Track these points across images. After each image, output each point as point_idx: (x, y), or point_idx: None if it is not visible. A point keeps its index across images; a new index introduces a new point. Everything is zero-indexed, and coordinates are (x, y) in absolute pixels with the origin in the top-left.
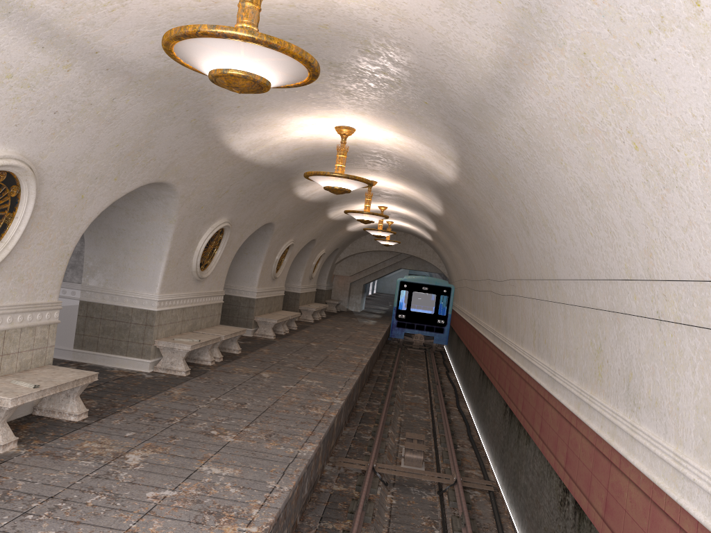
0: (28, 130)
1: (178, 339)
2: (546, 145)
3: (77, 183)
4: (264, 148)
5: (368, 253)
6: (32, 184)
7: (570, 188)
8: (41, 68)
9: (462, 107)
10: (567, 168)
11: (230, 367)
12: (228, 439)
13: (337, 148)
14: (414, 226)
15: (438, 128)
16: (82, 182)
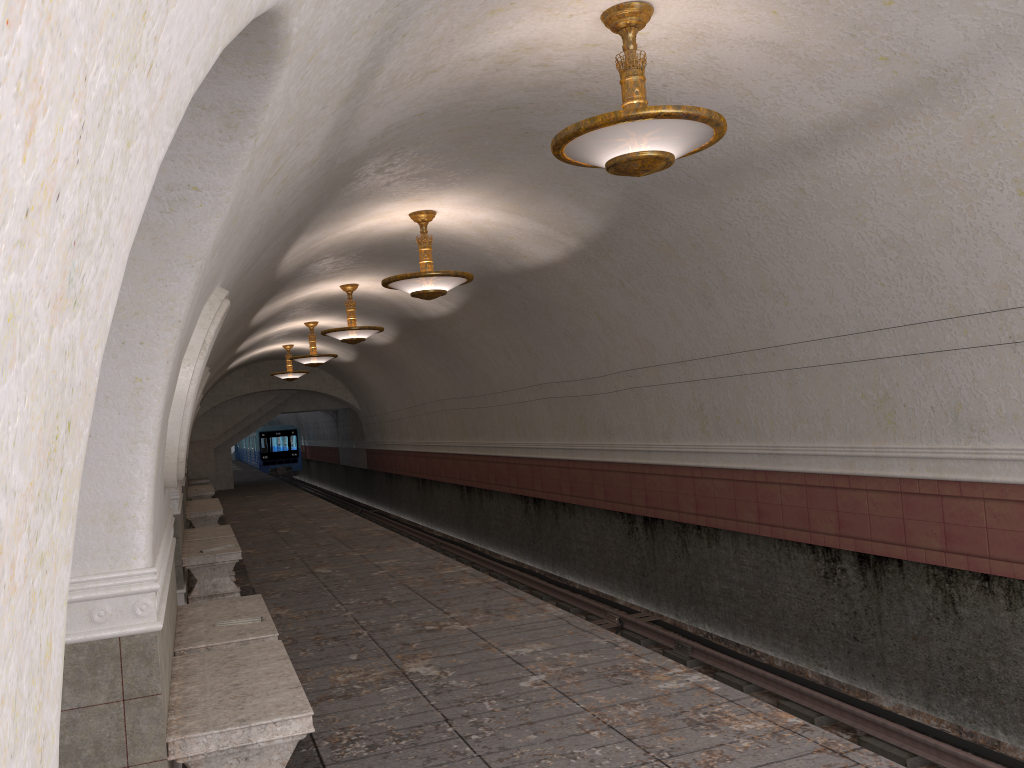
0: (238, 254)
1: (209, 550)
2: (839, 203)
3: None
4: (302, 253)
5: (236, 400)
6: (215, 333)
7: (858, 243)
8: (303, 166)
9: (690, 173)
10: (866, 223)
11: (263, 576)
12: (461, 627)
13: (417, 239)
14: (329, 345)
15: (601, 199)
16: None
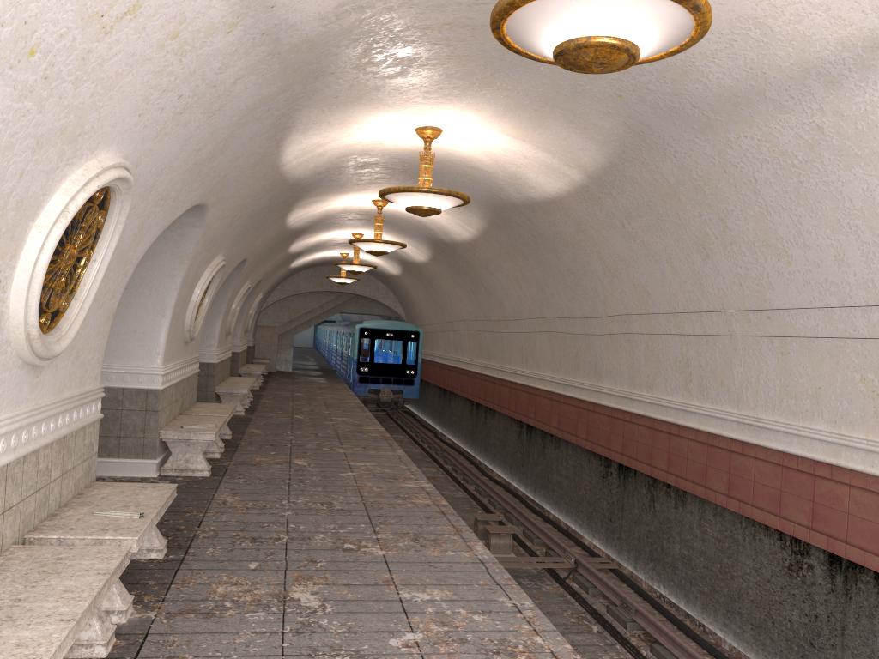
0: (145, 124)
1: (189, 427)
2: (863, 147)
3: (146, 206)
4: (309, 157)
5: (301, 295)
6: (125, 208)
7: None
8: (208, 26)
9: (695, 102)
10: None
11: (246, 458)
12: (379, 552)
13: (419, 155)
14: (379, 258)
15: (603, 129)
16: (150, 205)
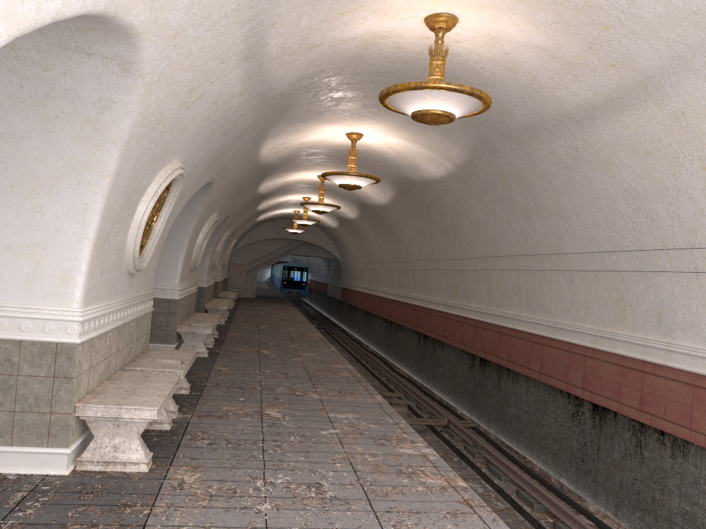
0: (193, 144)
1: (194, 324)
2: (598, 160)
3: (184, 186)
4: (276, 150)
5: (264, 241)
6: (178, 189)
7: (611, 189)
8: (231, 95)
9: (510, 128)
10: (615, 176)
11: (229, 348)
12: (316, 397)
13: (348, 151)
14: (322, 215)
15: (462, 139)
16: (186, 185)
